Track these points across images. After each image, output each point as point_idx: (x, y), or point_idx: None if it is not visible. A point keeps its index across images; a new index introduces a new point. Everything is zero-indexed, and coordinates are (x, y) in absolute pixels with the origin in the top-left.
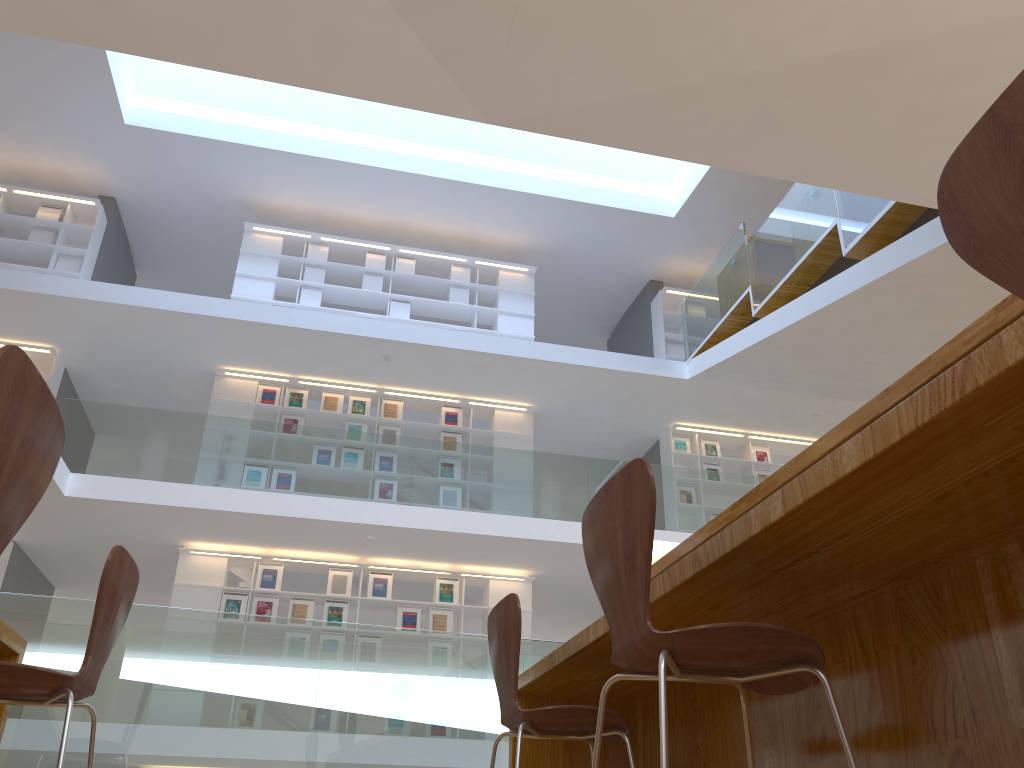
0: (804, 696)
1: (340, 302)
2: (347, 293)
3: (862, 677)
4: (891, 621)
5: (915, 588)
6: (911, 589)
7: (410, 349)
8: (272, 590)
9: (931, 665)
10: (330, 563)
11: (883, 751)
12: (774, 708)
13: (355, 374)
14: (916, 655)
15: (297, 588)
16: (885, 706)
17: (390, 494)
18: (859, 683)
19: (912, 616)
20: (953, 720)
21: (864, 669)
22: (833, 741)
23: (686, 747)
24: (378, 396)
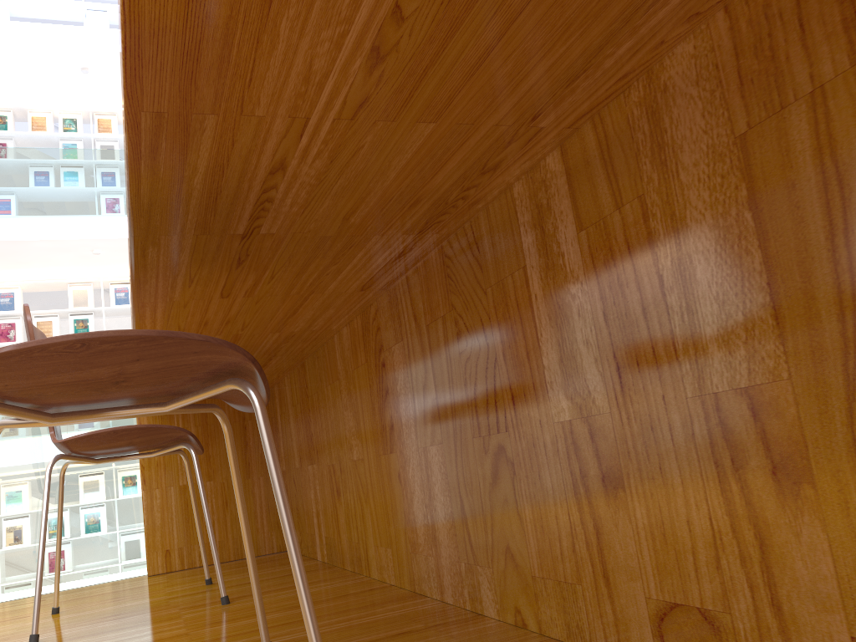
0: (376, 382)
1: (32, 15)
2: (36, 5)
3: (418, 358)
4: (438, 286)
5: (458, 239)
6: (454, 241)
7: (106, 59)
8: (12, 312)
9: (474, 340)
10: (67, 280)
11: (437, 446)
12: (356, 395)
13: (57, 91)
14: (461, 328)
15: (54, 306)
16: (437, 392)
17: (108, 208)
18: (416, 365)
19: (456, 277)
20: (495, 410)
21: (419, 348)
22: (399, 432)
23: (305, 435)
24: (89, 112)
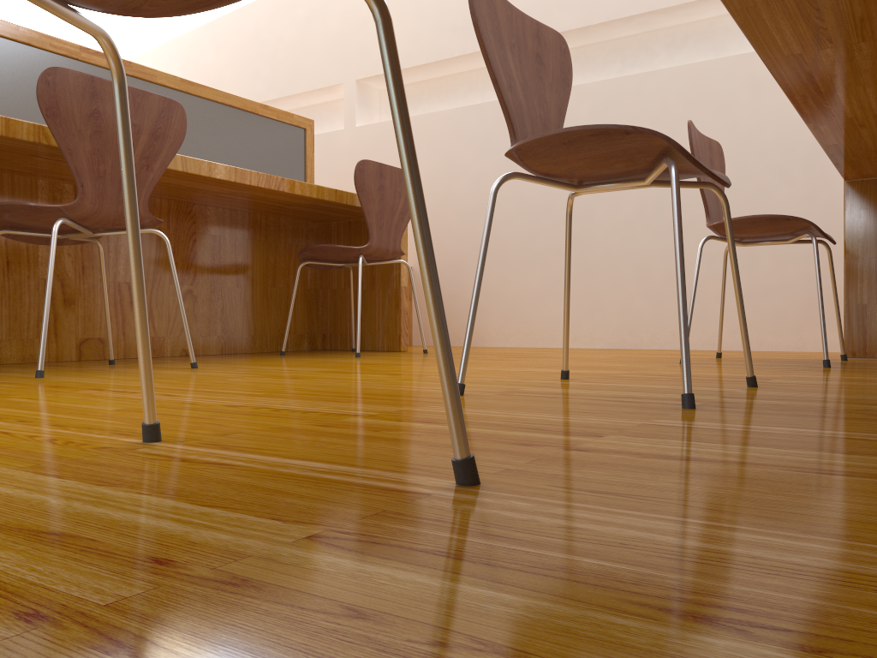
0: None
1: None
2: None
3: None
4: None
5: None
6: None
7: None
8: None
9: None
10: None
11: None
12: None
13: None
14: None
15: None
16: None
17: None
18: None
19: None
20: None
21: None
22: None
23: None
24: None
